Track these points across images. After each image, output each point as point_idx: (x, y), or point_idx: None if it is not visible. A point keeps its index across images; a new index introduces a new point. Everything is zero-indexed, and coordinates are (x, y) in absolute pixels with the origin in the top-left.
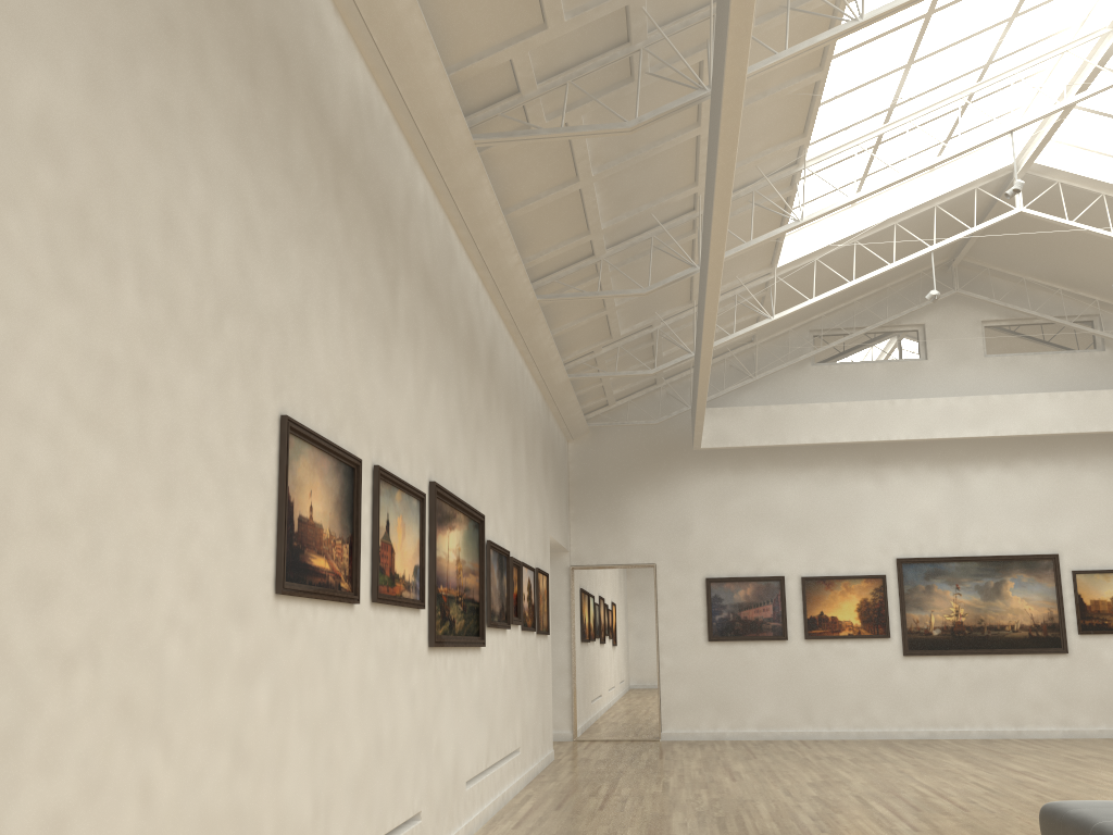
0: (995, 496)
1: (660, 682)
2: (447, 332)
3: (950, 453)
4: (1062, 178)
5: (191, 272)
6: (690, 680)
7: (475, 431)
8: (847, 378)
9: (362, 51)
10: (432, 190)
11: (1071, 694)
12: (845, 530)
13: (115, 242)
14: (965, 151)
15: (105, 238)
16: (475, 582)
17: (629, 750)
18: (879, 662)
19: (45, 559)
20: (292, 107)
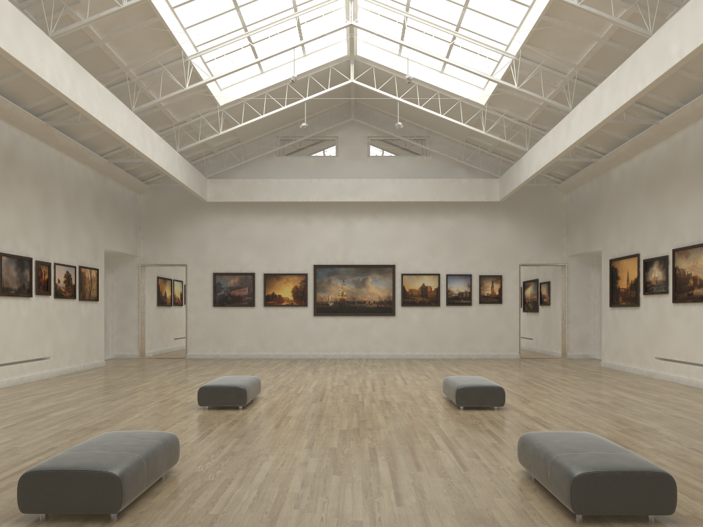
0: (366, 233)
1: (187, 327)
2: None
3: (345, 209)
4: (374, 65)
5: None
6: (203, 327)
7: None
8: (294, 165)
9: None
10: None
11: (395, 336)
12: (288, 249)
13: None
14: (271, 57)
15: None
16: None
17: (156, 362)
18: (301, 319)
19: None
20: None
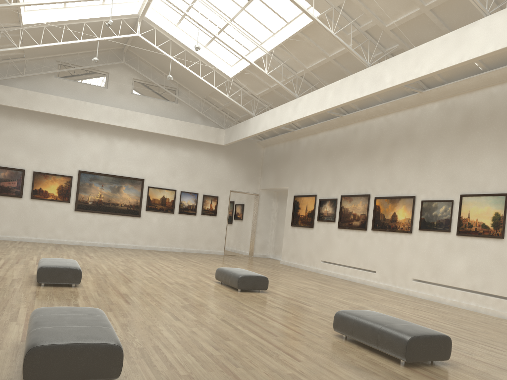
0: (124, 152)
1: None
2: None
3: (110, 131)
4: (157, 27)
5: None
6: None
7: None
8: (70, 87)
9: None
10: None
11: (138, 232)
12: (58, 154)
13: None
14: (92, 0)
15: None
16: None
17: None
18: (64, 212)
19: None
20: None
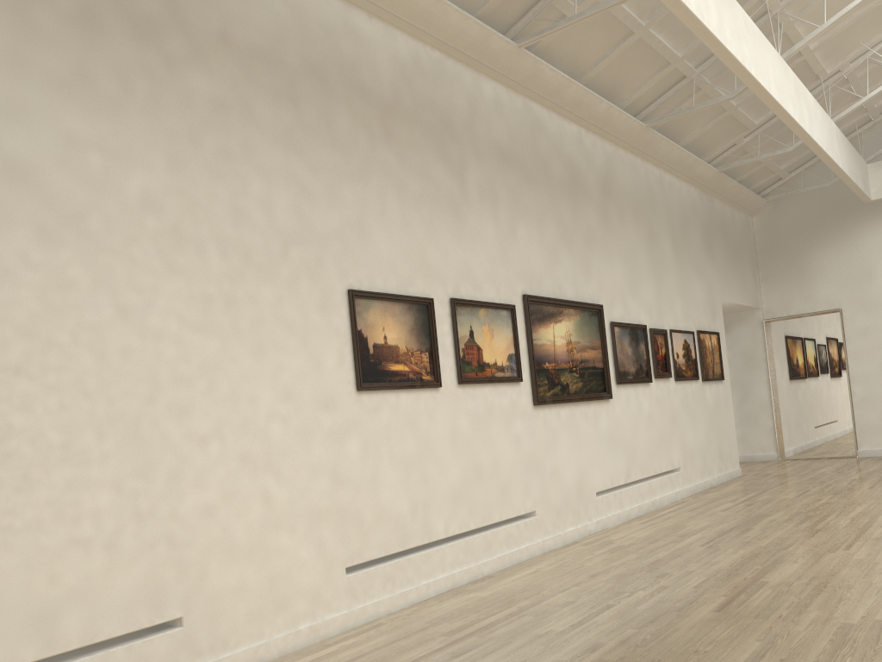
0: None
1: (853, 408)
2: (536, 183)
3: None
4: None
5: (259, 232)
6: None
7: (586, 245)
8: None
9: (402, 28)
10: (503, 87)
11: None
12: None
13: (201, 236)
14: None
15: (194, 237)
16: (596, 354)
17: (815, 466)
18: None
19: (181, 396)
20: (333, 101)
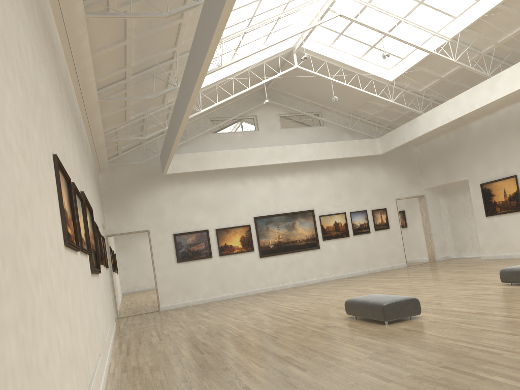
0: (289, 187)
1: (157, 284)
2: (72, 115)
3: (271, 171)
4: (311, 54)
5: (27, 75)
6: (171, 281)
7: (83, 167)
8: (227, 139)
9: None
10: (60, 40)
11: (322, 264)
12: (232, 206)
13: (12, 56)
14: (285, 39)
15: (10, 53)
16: (94, 242)
17: (149, 317)
18: (251, 262)
19: (25, 225)
20: None
